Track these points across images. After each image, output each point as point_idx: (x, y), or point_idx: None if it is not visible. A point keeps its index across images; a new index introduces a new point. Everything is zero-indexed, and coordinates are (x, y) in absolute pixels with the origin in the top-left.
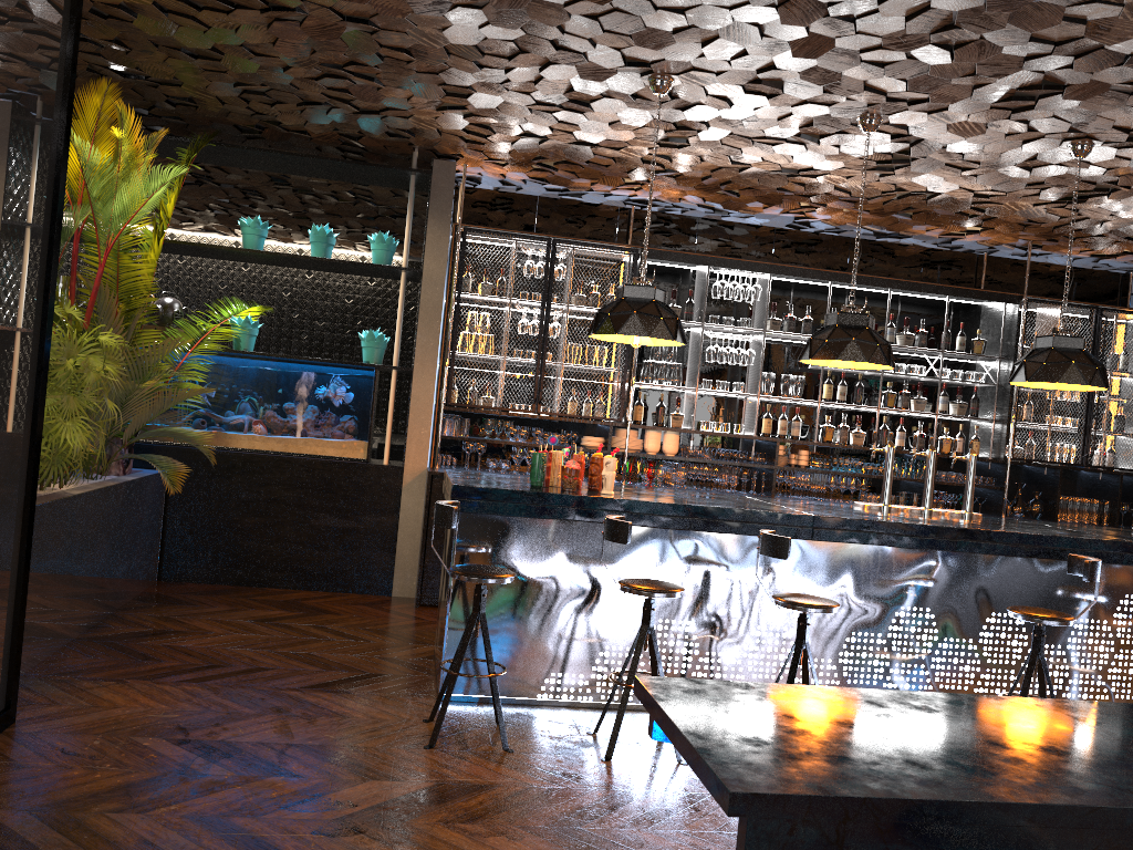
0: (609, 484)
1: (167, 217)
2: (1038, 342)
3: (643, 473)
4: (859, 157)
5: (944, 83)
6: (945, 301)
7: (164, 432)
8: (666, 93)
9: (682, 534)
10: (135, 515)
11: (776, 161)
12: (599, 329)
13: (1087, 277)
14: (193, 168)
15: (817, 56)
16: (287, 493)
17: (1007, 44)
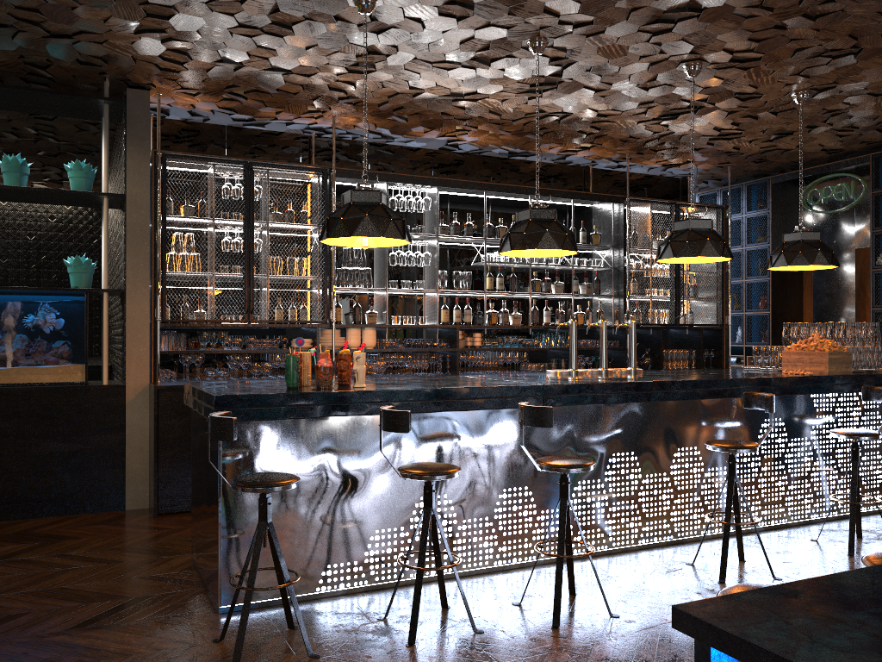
0: (361, 377)
1: None
2: (676, 226)
3: None
4: (517, 81)
5: (609, 6)
6: (566, 205)
7: None
8: (371, 12)
9: (433, 415)
10: None
11: (447, 85)
12: (333, 233)
13: (659, 182)
14: None
15: None
16: (3, 424)
17: None
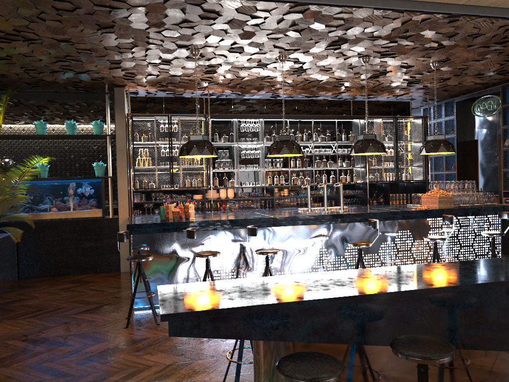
0: (192, 215)
1: (0, 125)
2: (359, 137)
3: (221, 207)
4: (285, 70)
5: (303, 43)
6: (337, 121)
7: (10, 217)
8: (197, 56)
9: (223, 231)
10: (2, 253)
11: (254, 74)
12: (182, 154)
13: (393, 104)
14: (12, 100)
15: (250, 38)
16: (69, 235)
17: (318, 28)
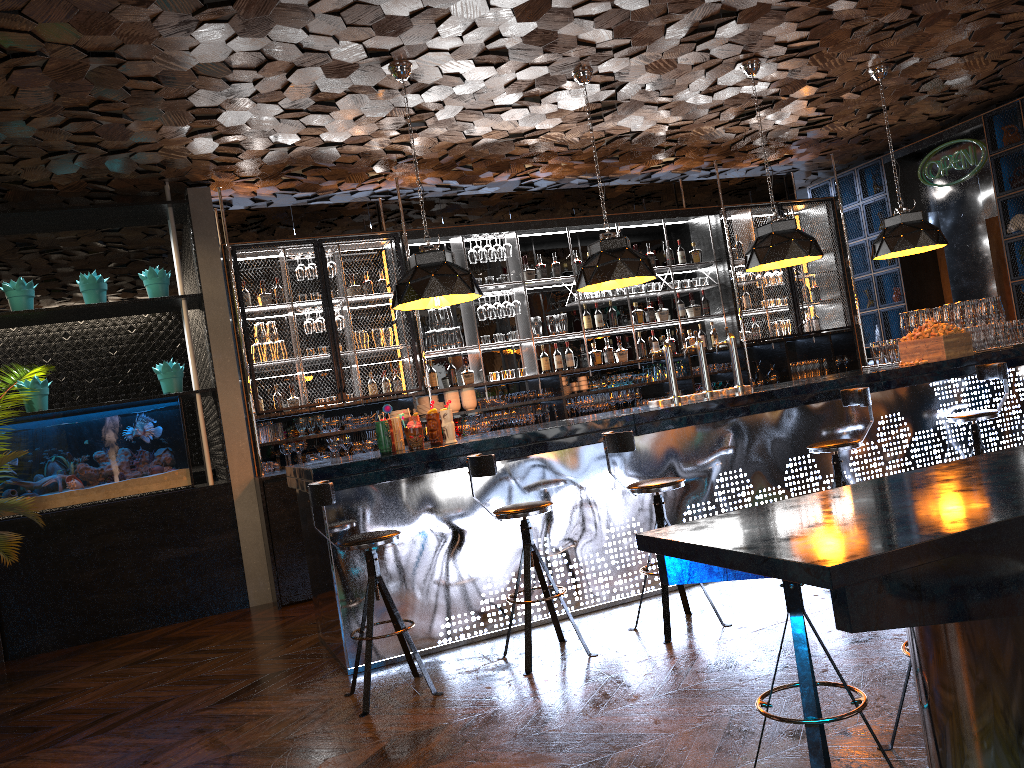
0: (451, 433)
1: None
2: (759, 231)
3: None
4: (574, 111)
5: (642, 26)
6: (659, 226)
7: None
8: (408, 77)
9: (527, 460)
10: None
11: (504, 128)
12: (403, 298)
13: (760, 183)
14: None
15: (537, 19)
16: (120, 537)
17: None
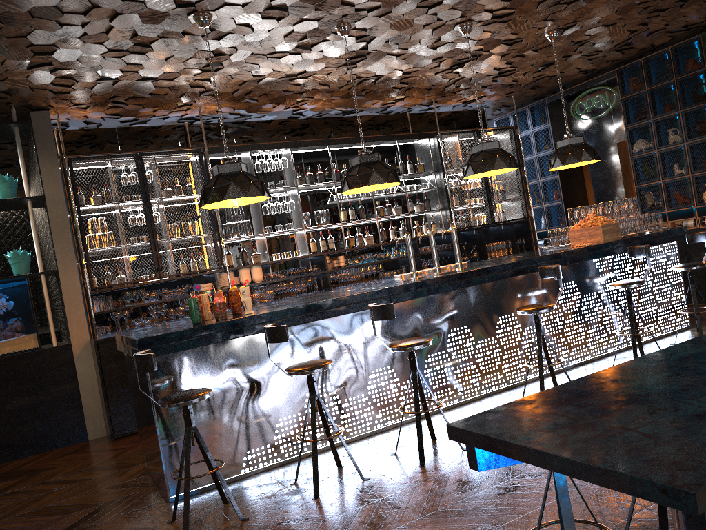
0: (248, 306)
1: None
2: (473, 149)
3: None
4: (335, 58)
5: None
6: (394, 145)
7: None
8: (209, 25)
9: (308, 325)
10: None
11: (282, 69)
12: (208, 200)
13: (463, 116)
14: None
15: None
16: None
17: None
